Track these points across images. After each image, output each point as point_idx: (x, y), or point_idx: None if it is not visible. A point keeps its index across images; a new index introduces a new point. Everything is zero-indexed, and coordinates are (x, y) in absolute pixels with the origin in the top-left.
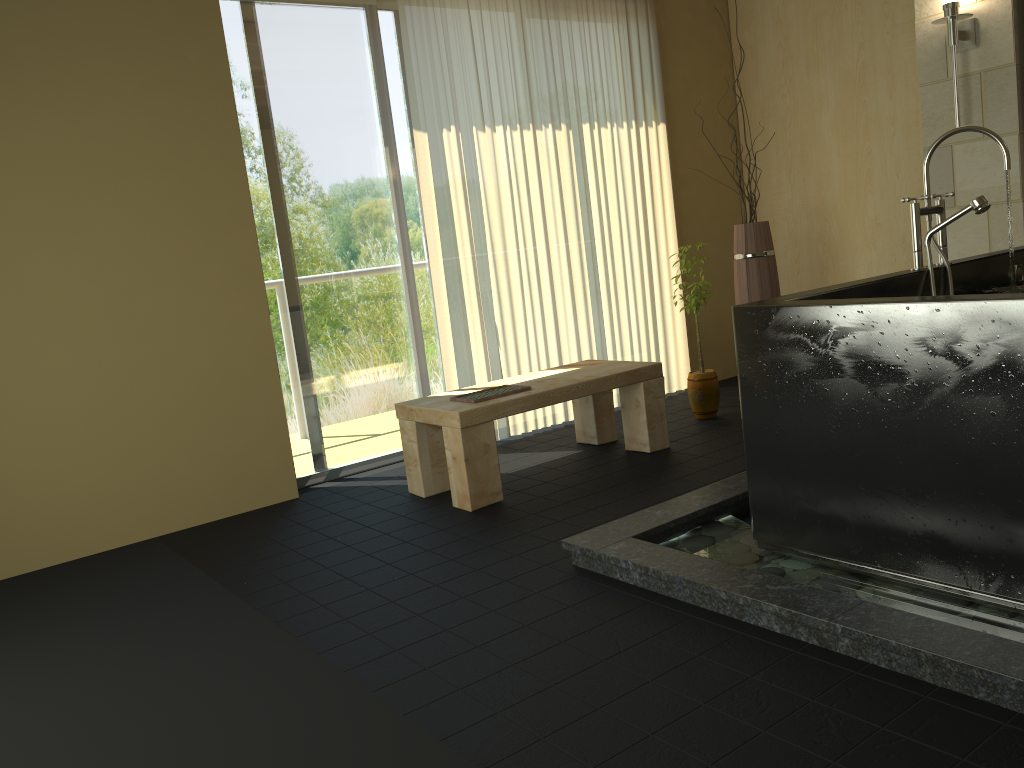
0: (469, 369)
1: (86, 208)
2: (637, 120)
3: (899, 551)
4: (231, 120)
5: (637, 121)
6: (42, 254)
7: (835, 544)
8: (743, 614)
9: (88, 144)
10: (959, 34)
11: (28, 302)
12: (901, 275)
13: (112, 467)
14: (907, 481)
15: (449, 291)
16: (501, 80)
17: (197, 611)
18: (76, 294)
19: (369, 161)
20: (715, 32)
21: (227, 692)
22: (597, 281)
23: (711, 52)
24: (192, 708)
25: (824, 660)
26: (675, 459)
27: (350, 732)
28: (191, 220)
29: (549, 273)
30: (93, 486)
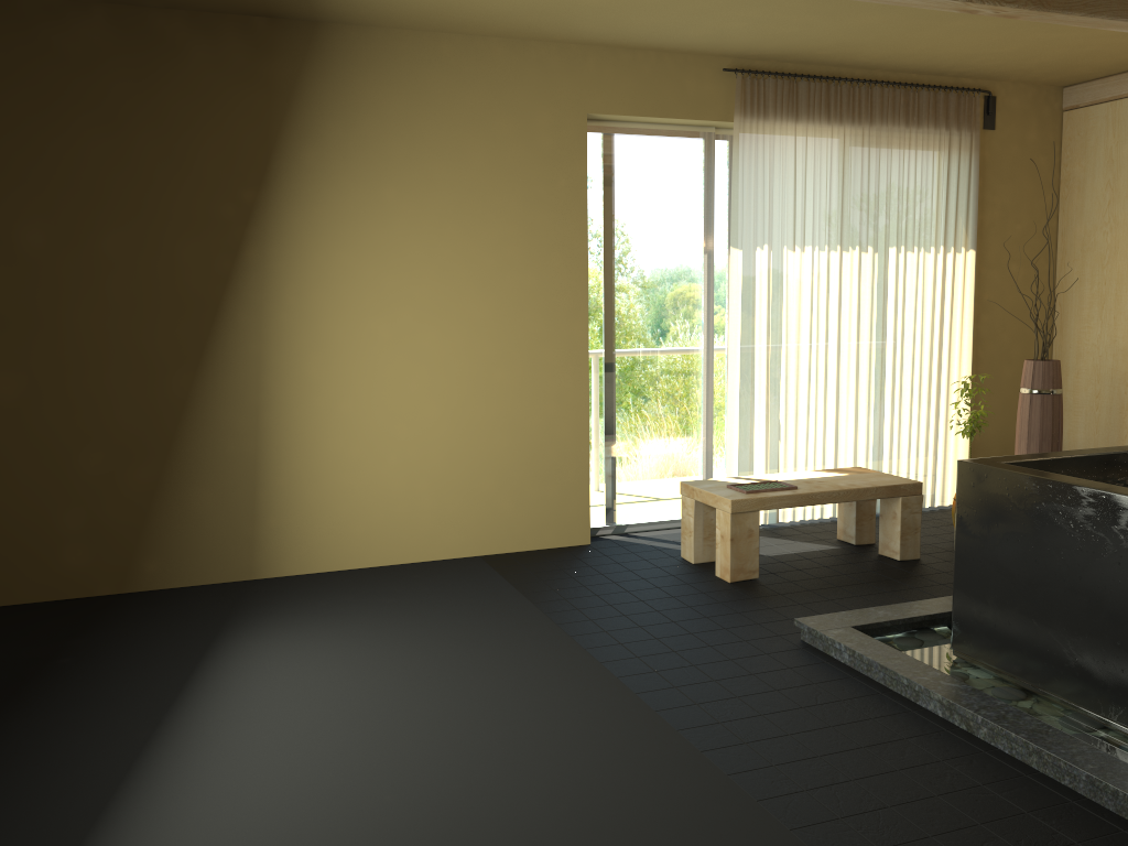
0: (749, 458)
1: (468, 297)
2: (945, 246)
3: (1056, 677)
4: (583, 233)
5: (945, 247)
6: (433, 329)
7: (1011, 663)
8: (918, 698)
9: (476, 248)
10: None
11: (418, 364)
12: None
13: (456, 496)
14: (1067, 623)
15: (741, 388)
16: (816, 206)
17: (514, 617)
18: (451, 361)
19: (688, 268)
20: (1043, 163)
21: (537, 673)
22: (882, 393)
23: (1036, 182)
24: (515, 678)
25: (965, 740)
26: (920, 570)
27: (618, 713)
28: (541, 311)
29: (836, 381)
30: (441, 508)
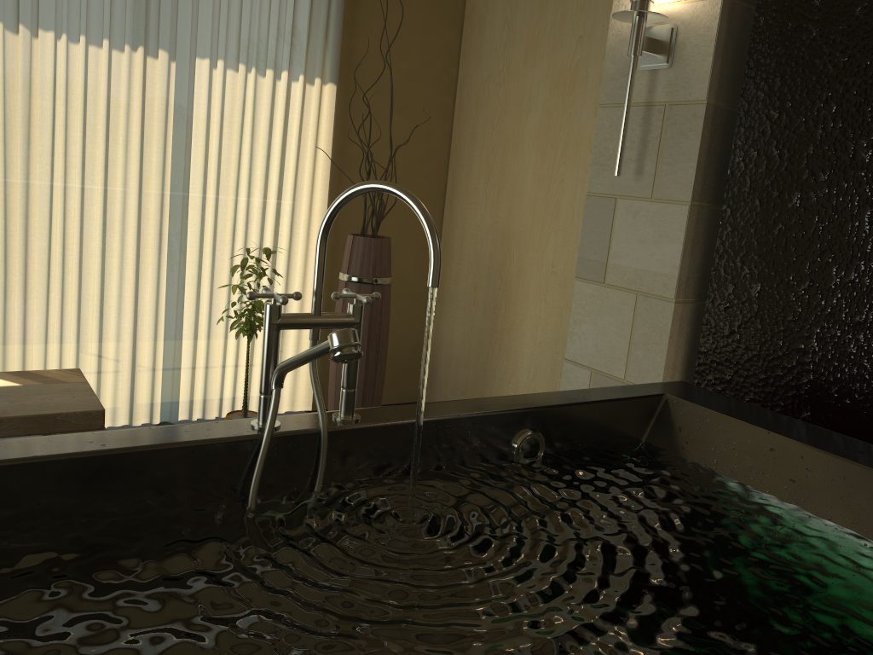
0: None
1: None
2: (290, 71)
3: None
4: None
5: (290, 73)
6: None
7: None
8: None
9: None
10: (648, 42)
11: None
12: (167, 445)
13: None
14: None
15: None
16: None
17: None
18: None
19: None
20: None
21: None
22: (182, 262)
23: (432, 12)
24: None
25: None
26: None
27: None
28: None
29: (103, 239)
30: None
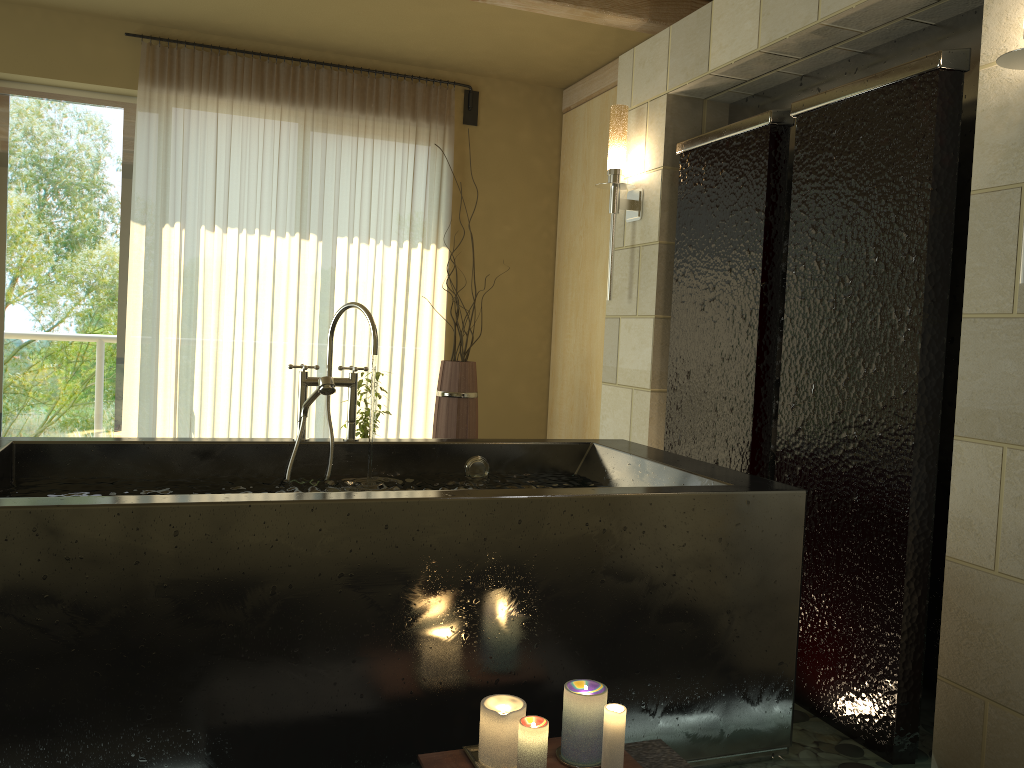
0: None
1: None
2: (410, 241)
3: None
4: None
5: (410, 242)
6: None
7: None
8: None
9: None
10: (625, 203)
11: None
12: (243, 442)
13: None
14: None
15: (144, 373)
16: (243, 186)
17: None
18: None
19: (101, 243)
20: (539, 165)
21: None
22: None
23: (530, 184)
24: None
25: None
26: None
27: None
28: None
29: (269, 374)
30: None
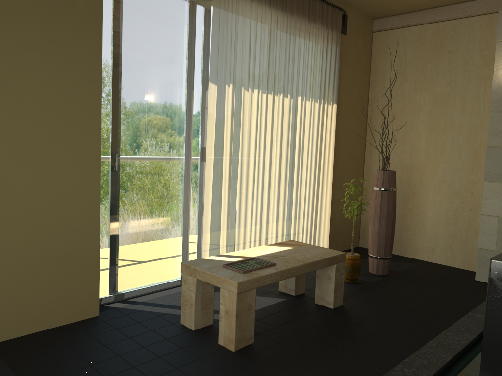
0: (217, 235)
1: None
2: (324, 100)
3: None
4: (98, 52)
5: (324, 100)
6: None
7: None
8: None
9: None
10: None
11: None
12: None
13: None
14: None
15: (213, 185)
16: (261, 62)
17: None
18: None
19: (176, 96)
20: (364, 59)
21: None
22: (292, 189)
23: (361, 70)
24: None
25: None
26: (352, 317)
27: None
28: (58, 116)
29: (268, 181)
30: None
